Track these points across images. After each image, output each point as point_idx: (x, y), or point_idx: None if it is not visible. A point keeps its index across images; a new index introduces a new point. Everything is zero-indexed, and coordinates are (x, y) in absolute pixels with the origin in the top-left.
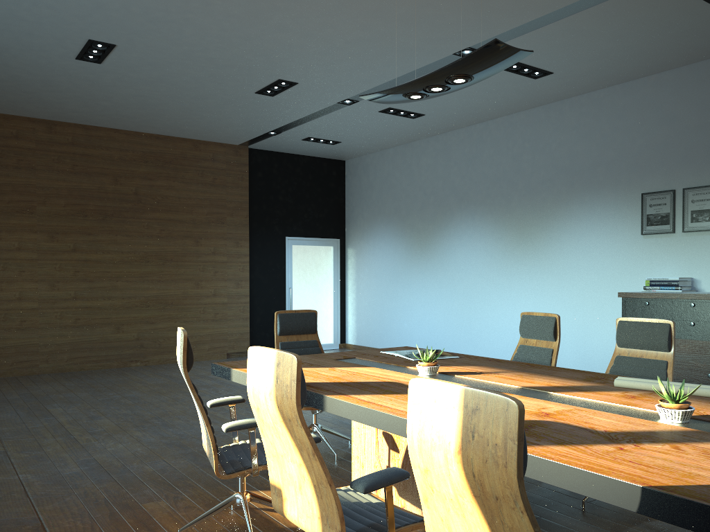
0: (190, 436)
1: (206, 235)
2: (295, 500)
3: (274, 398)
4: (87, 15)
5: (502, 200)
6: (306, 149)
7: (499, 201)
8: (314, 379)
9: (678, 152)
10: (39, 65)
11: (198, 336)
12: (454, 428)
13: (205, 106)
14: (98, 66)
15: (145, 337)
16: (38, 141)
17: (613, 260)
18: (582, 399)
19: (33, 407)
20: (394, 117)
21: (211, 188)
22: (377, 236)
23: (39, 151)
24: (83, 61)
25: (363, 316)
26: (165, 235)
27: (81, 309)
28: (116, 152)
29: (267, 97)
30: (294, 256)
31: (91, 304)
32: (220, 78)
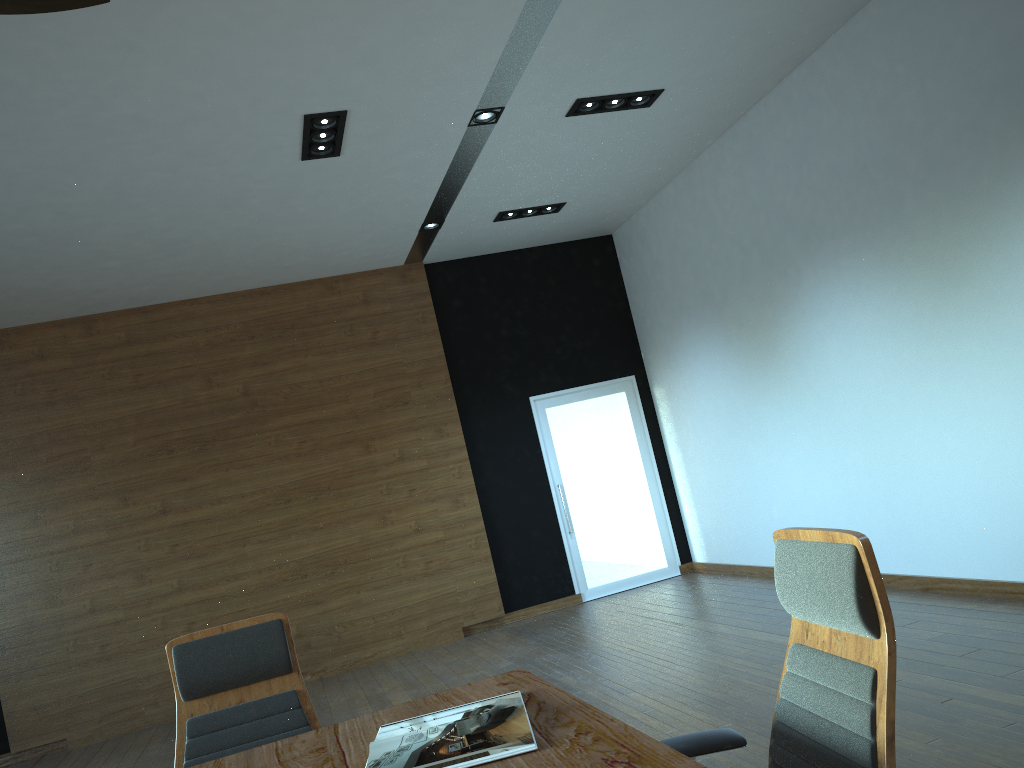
0: None
1: (380, 431)
2: None
3: None
4: None
5: (883, 209)
6: (521, 235)
7: (878, 213)
8: None
9: None
10: None
11: (404, 608)
12: None
13: (260, 215)
14: None
15: (311, 630)
16: (74, 354)
17: None
18: None
19: None
20: (610, 117)
21: (372, 349)
22: (689, 353)
23: (79, 368)
24: None
25: (706, 508)
26: (309, 450)
27: (194, 606)
28: (200, 335)
29: (333, 160)
30: (554, 427)
31: (209, 593)
32: (208, 153)
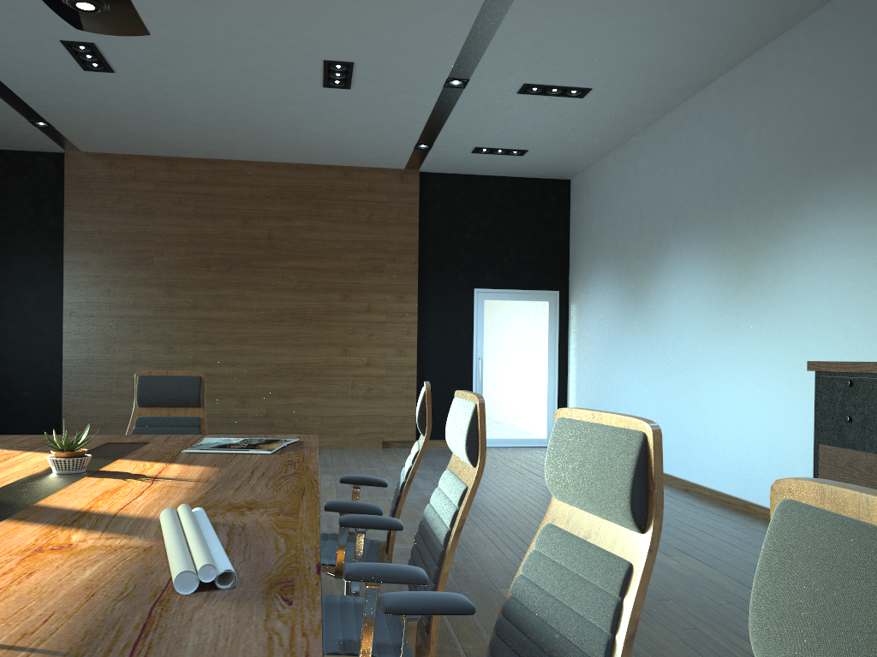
0: None
1: (358, 287)
2: None
3: None
4: (14, 6)
5: (721, 213)
6: (495, 166)
7: (718, 214)
8: None
9: None
10: (66, 85)
11: (345, 416)
12: None
13: (295, 116)
14: (117, 76)
15: (276, 414)
16: (158, 182)
17: (864, 304)
18: None
19: None
20: (552, 99)
21: (366, 226)
22: (596, 284)
23: (159, 193)
24: (96, 72)
25: (582, 402)
26: (304, 288)
27: None
28: (246, 188)
29: (346, 91)
30: (487, 315)
31: (213, 371)
32: (258, 71)
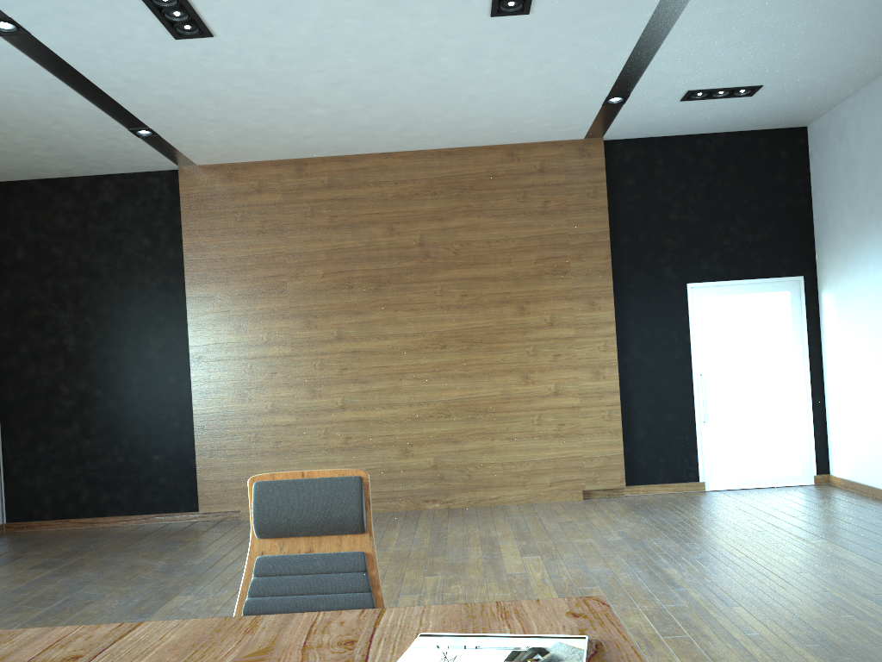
0: None
1: (536, 296)
2: None
3: None
4: None
5: None
6: (707, 119)
7: None
8: None
9: None
10: (159, 68)
11: (532, 462)
12: None
13: (449, 74)
14: (218, 42)
15: (446, 464)
16: (285, 191)
17: None
18: None
19: (169, 589)
20: None
21: (540, 218)
22: (871, 261)
23: (287, 204)
24: (190, 40)
25: (856, 424)
26: (469, 304)
27: (352, 424)
28: (389, 186)
29: (522, 19)
30: (707, 317)
31: (366, 415)
32: (401, 2)
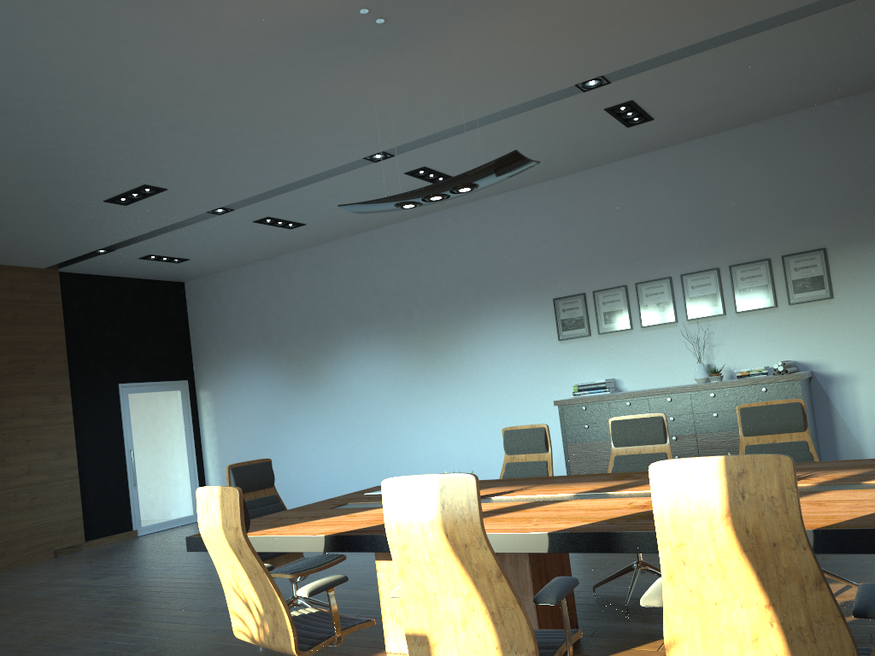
0: (115, 652)
1: (9, 391)
2: (454, 640)
3: (441, 526)
4: None
5: (401, 316)
6: (138, 270)
7: (397, 317)
8: (354, 526)
9: (583, 256)
10: None
11: (10, 533)
12: (718, 495)
13: (23, 218)
14: None
15: None
16: None
17: (534, 369)
18: (646, 491)
19: None
20: (269, 227)
21: (11, 327)
22: (241, 372)
23: None
24: None
25: None
26: None
27: None
28: None
29: (117, 206)
30: (132, 408)
31: None
32: (64, 183)
